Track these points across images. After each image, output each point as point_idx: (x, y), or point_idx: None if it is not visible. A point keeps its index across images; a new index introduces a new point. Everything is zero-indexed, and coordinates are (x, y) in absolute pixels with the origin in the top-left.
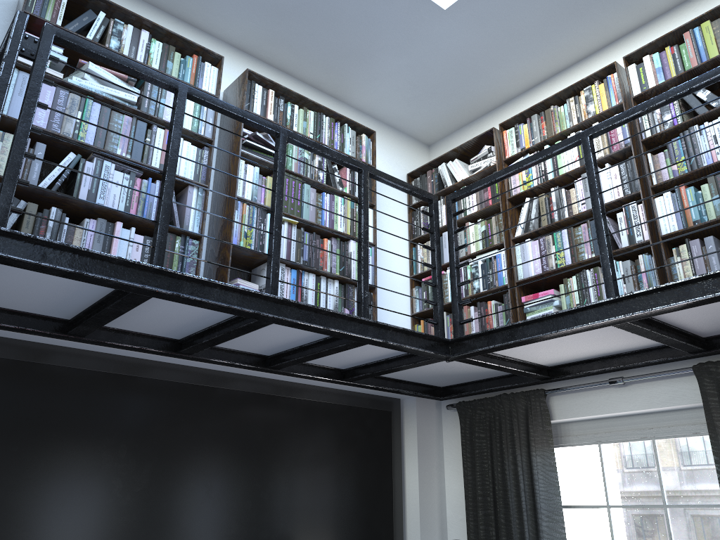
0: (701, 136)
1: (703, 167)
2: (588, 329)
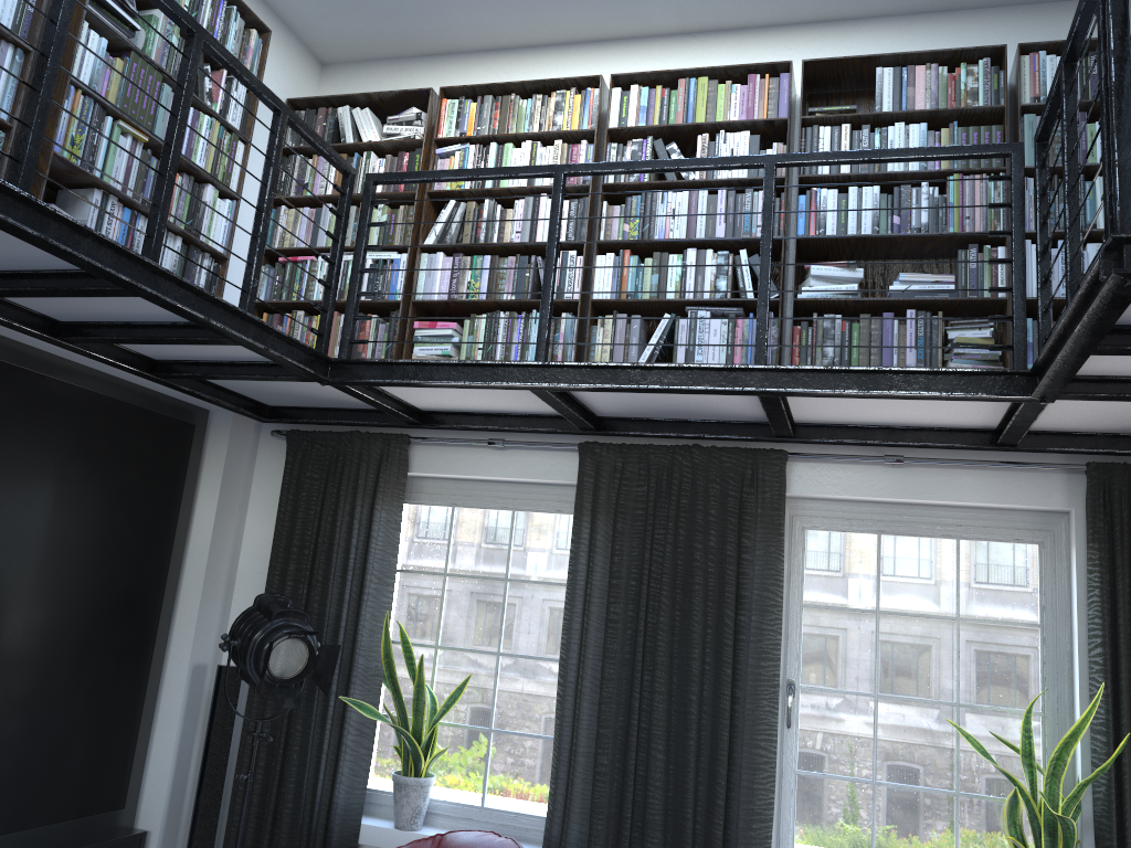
0: (662, 204)
1: (654, 240)
2: (505, 388)
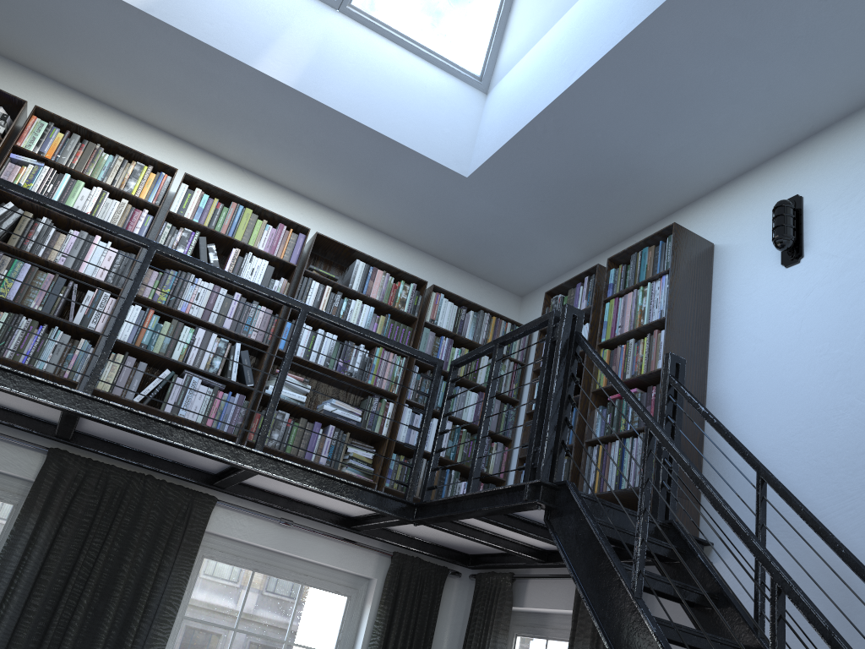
0: (192, 286)
1: (178, 310)
2: (45, 404)
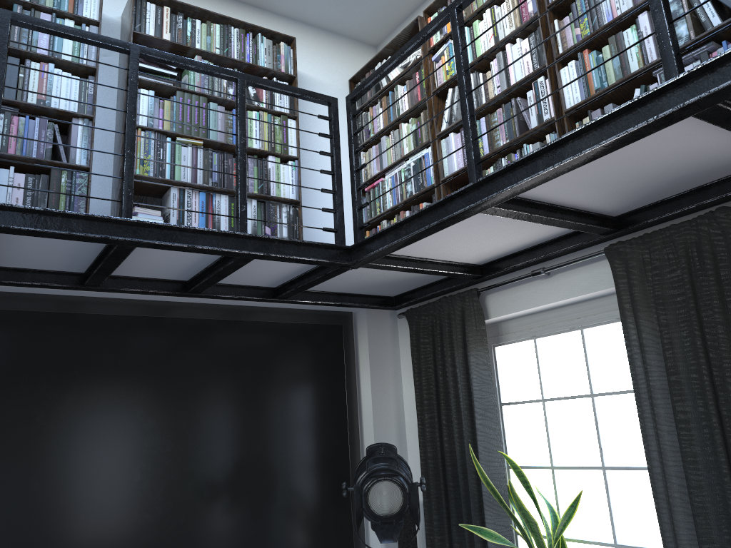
0: None
1: (602, 27)
2: (458, 219)
